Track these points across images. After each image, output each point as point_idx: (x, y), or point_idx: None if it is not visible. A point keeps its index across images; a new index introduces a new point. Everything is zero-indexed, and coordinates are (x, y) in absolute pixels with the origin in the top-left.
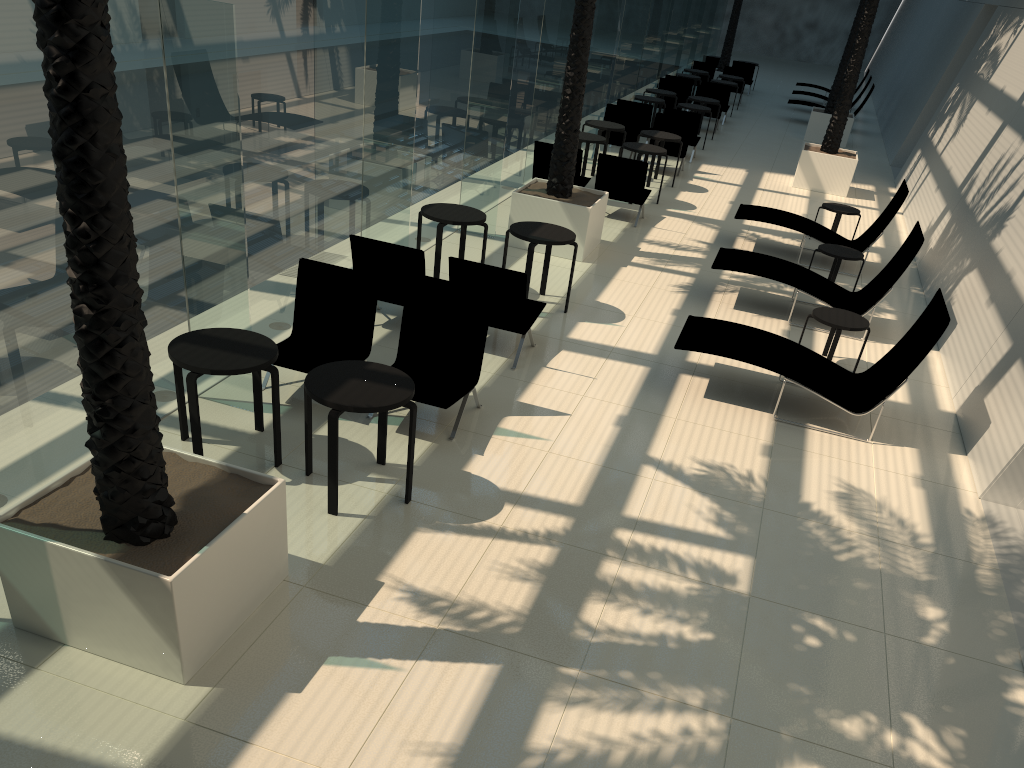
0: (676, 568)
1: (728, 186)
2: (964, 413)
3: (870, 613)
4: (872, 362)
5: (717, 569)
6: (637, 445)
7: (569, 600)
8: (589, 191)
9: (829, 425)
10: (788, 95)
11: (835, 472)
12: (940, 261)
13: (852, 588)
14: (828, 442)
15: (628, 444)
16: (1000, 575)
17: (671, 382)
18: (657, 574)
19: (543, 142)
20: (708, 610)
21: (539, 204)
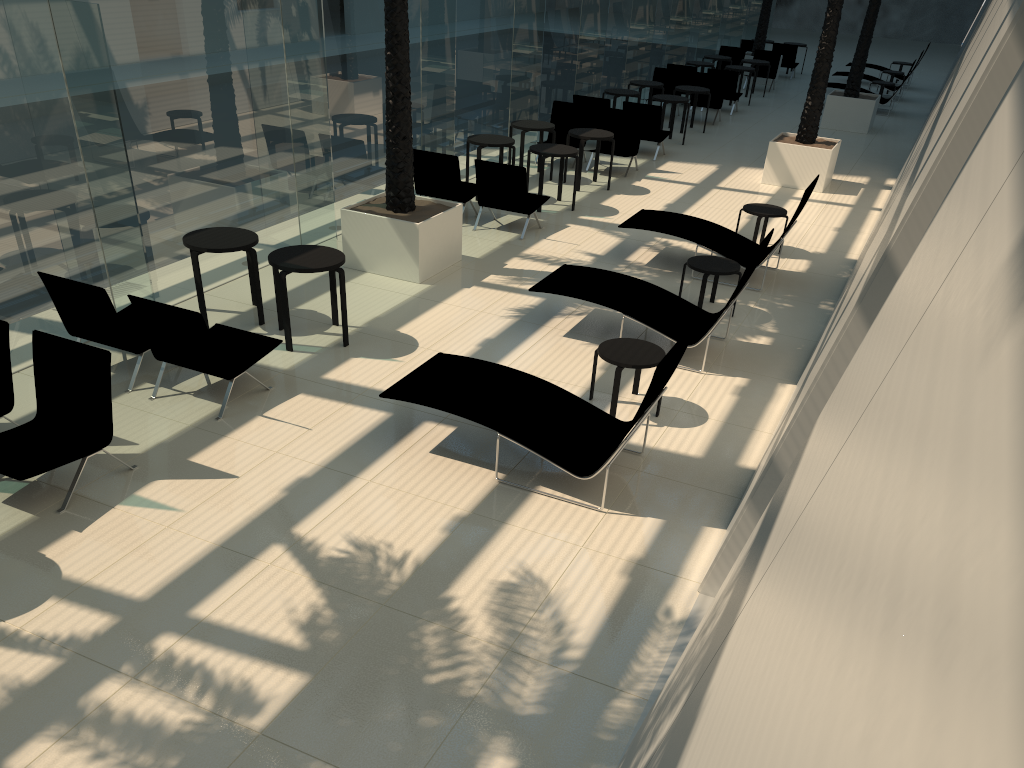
0: (194, 691)
1: (679, 186)
2: (755, 471)
3: (408, 764)
4: (693, 401)
5: (248, 693)
6: (289, 517)
7: (12, 736)
8: (442, 203)
9: (567, 488)
10: (841, 77)
11: (523, 554)
12: (853, 271)
13: (412, 725)
14: (547, 511)
15: (278, 516)
16: (643, 709)
17: (404, 432)
18: (161, 700)
19: (418, 149)
20: (185, 755)
21: (368, 221)
